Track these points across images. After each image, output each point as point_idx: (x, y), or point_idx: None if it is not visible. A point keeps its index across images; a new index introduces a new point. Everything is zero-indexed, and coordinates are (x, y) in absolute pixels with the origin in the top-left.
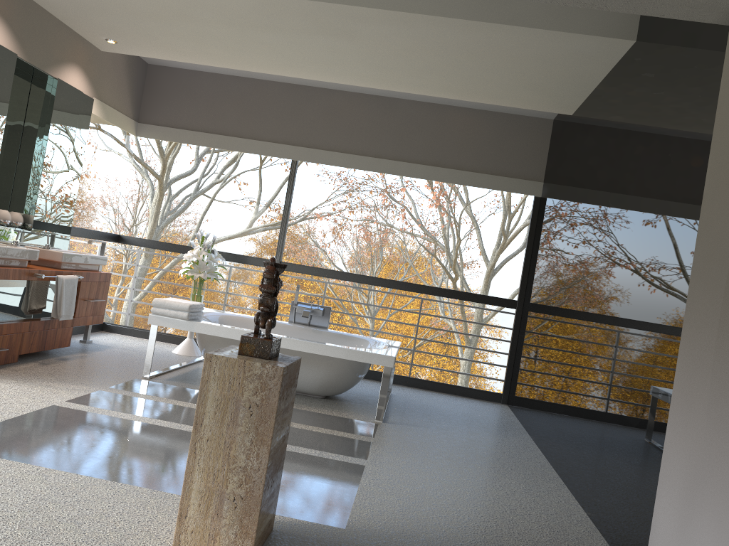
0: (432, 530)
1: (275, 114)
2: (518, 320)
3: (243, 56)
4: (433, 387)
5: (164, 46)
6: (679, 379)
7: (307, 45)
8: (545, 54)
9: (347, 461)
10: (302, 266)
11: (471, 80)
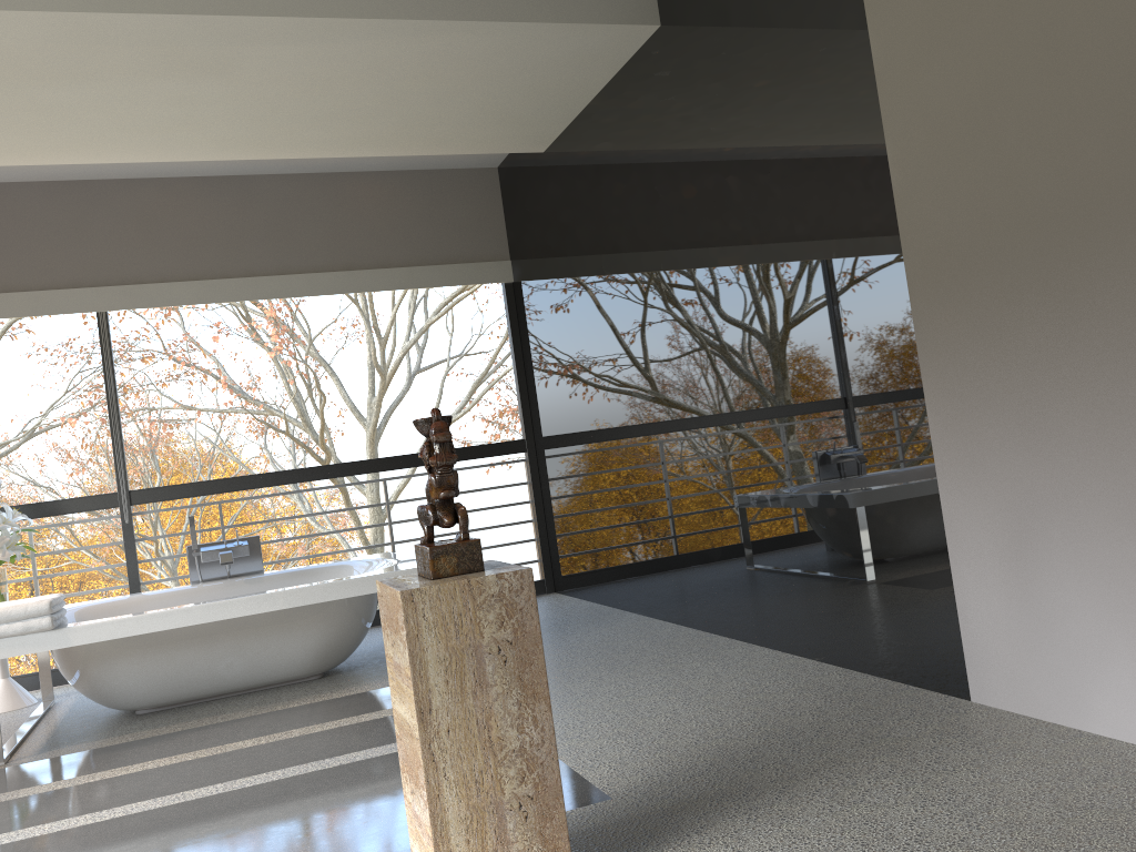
0: (703, 750)
1: (39, 240)
2: (535, 467)
3: None
4: None
5: None
6: (940, 426)
7: (132, 99)
8: (533, 61)
9: None
10: (172, 487)
11: (409, 120)
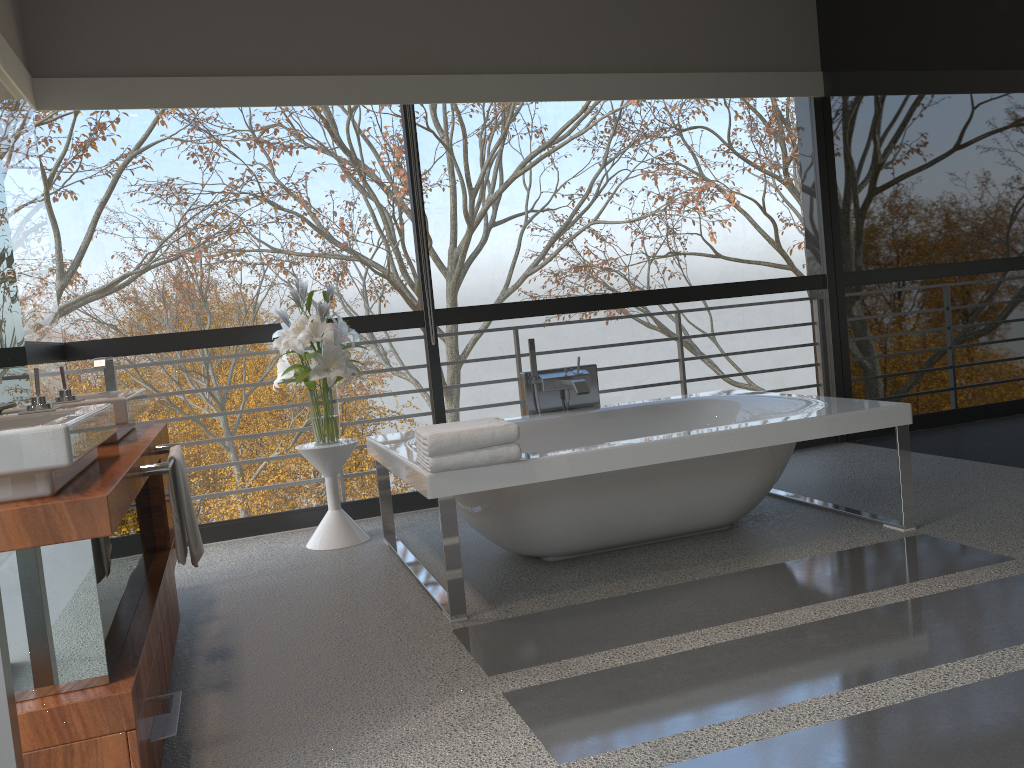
0: None
1: (344, 16)
2: (834, 306)
3: None
4: None
5: None
6: None
7: None
8: None
9: None
10: (477, 307)
11: None
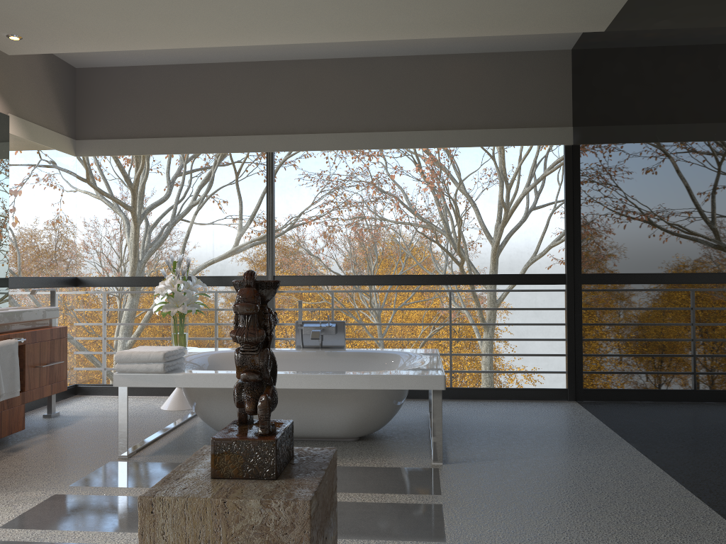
0: None
1: (237, 102)
2: (571, 298)
3: (181, 26)
4: (482, 395)
5: (81, 31)
6: None
7: None
8: None
9: None
10: (301, 276)
11: (477, 2)
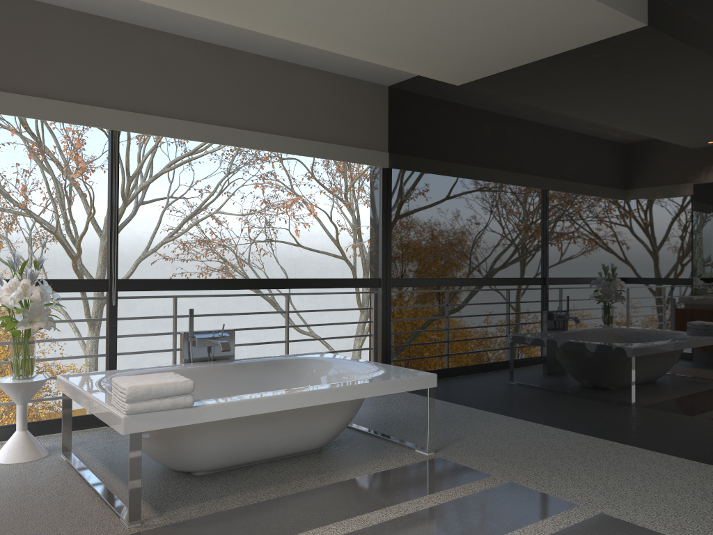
0: None
1: (74, 60)
2: (384, 299)
3: None
4: None
5: None
6: None
7: None
8: (552, 26)
9: (584, 516)
10: (150, 280)
11: (424, 42)
